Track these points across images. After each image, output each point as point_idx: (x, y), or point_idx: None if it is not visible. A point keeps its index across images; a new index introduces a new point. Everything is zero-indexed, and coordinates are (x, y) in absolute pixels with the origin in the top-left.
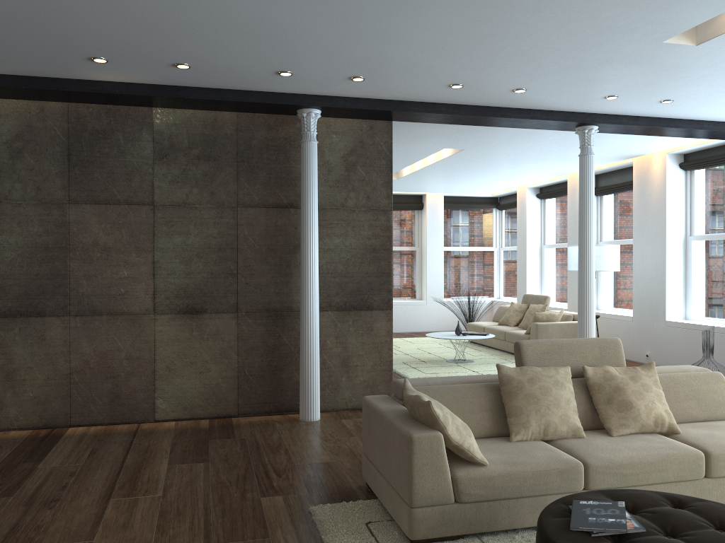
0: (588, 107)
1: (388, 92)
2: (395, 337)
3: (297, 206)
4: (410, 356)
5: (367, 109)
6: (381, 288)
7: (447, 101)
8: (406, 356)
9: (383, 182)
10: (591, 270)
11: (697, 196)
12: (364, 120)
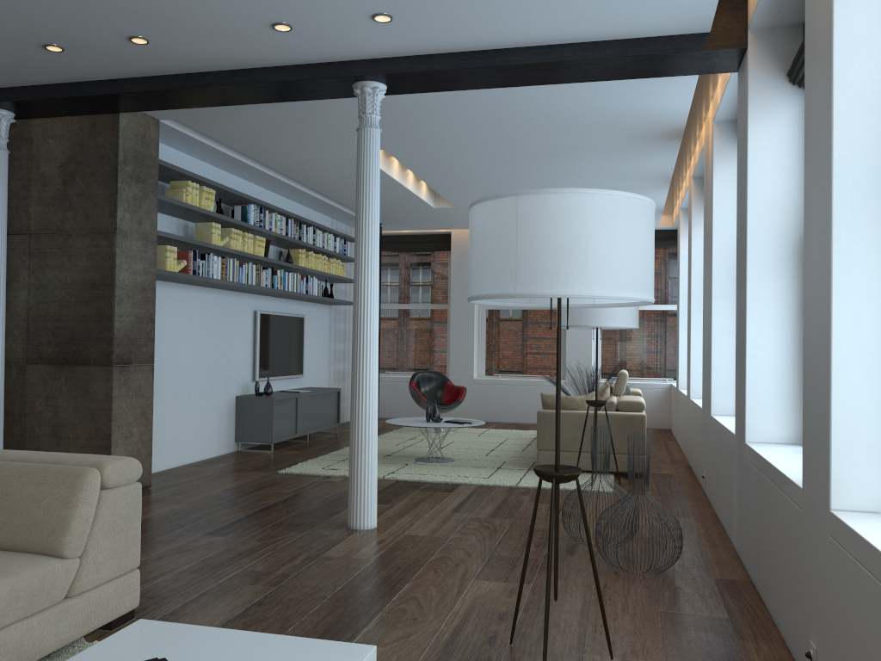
0: (308, 51)
1: (28, 73)
2: (493, 428)
3: (9, 232)
4: (401, 449)
5: (37, 100)
6: (100, 337)
7: (121, 74)
8: (394, 448)
9: (106, 196)
10: (362, 313)
11: None
12: (85, 117)
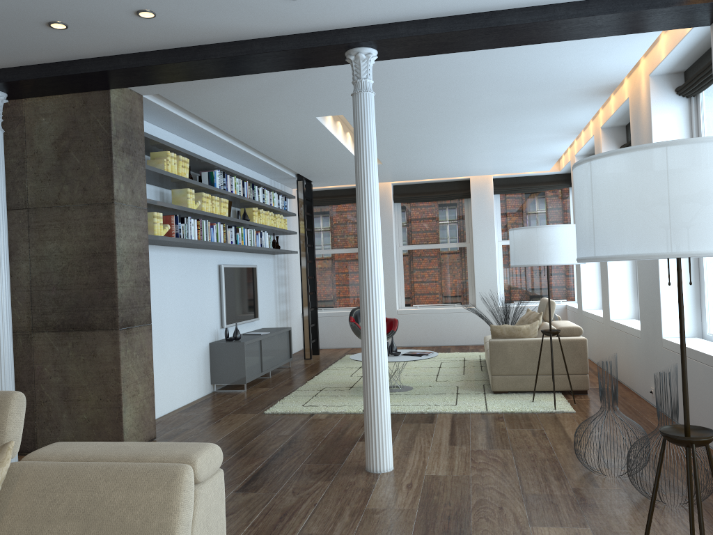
0: (309, 19)
1: (25, 53)
2: None
3: (7, 207)
4: (358, 379)
5: (32, 80)
6: (104, 303)
7: (118, 50)
8: (351, 379)
9: (101, 169)
10: (369, 268)
11: (705, 135)
12: (76, 94)
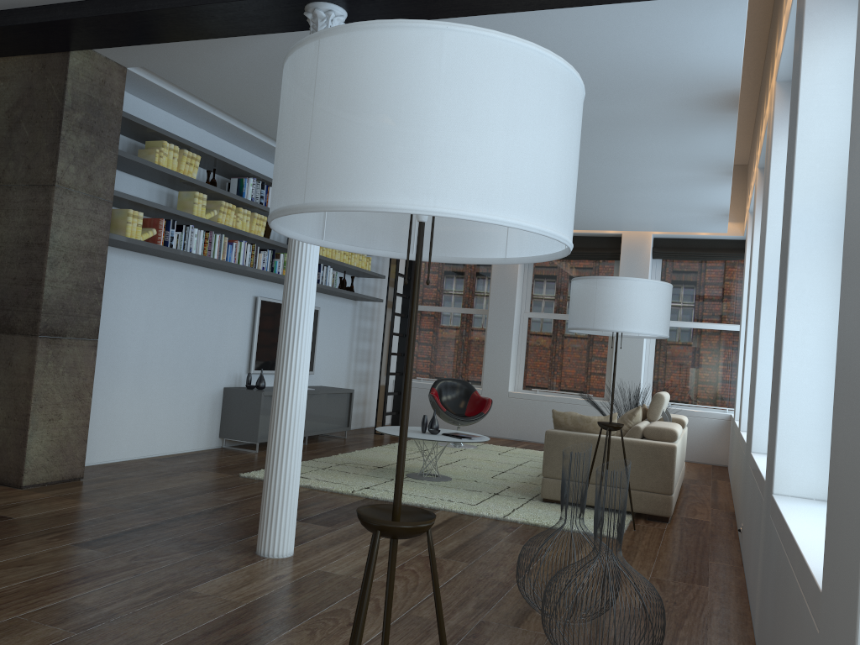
0: None
1: None
2: (522, 447)
3: None
4: None
5: None
6: (29, 303)
7: None
8: (393, 460)
9: (48, 144)
10: (292, 286)
11: None
12: (37, 56)
